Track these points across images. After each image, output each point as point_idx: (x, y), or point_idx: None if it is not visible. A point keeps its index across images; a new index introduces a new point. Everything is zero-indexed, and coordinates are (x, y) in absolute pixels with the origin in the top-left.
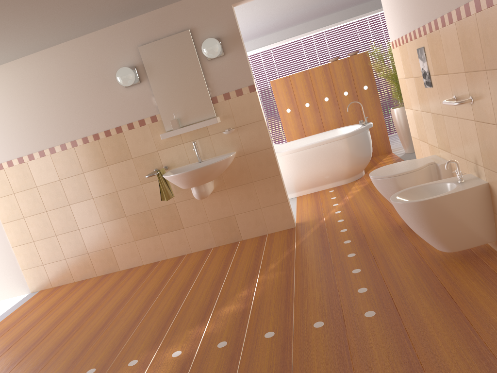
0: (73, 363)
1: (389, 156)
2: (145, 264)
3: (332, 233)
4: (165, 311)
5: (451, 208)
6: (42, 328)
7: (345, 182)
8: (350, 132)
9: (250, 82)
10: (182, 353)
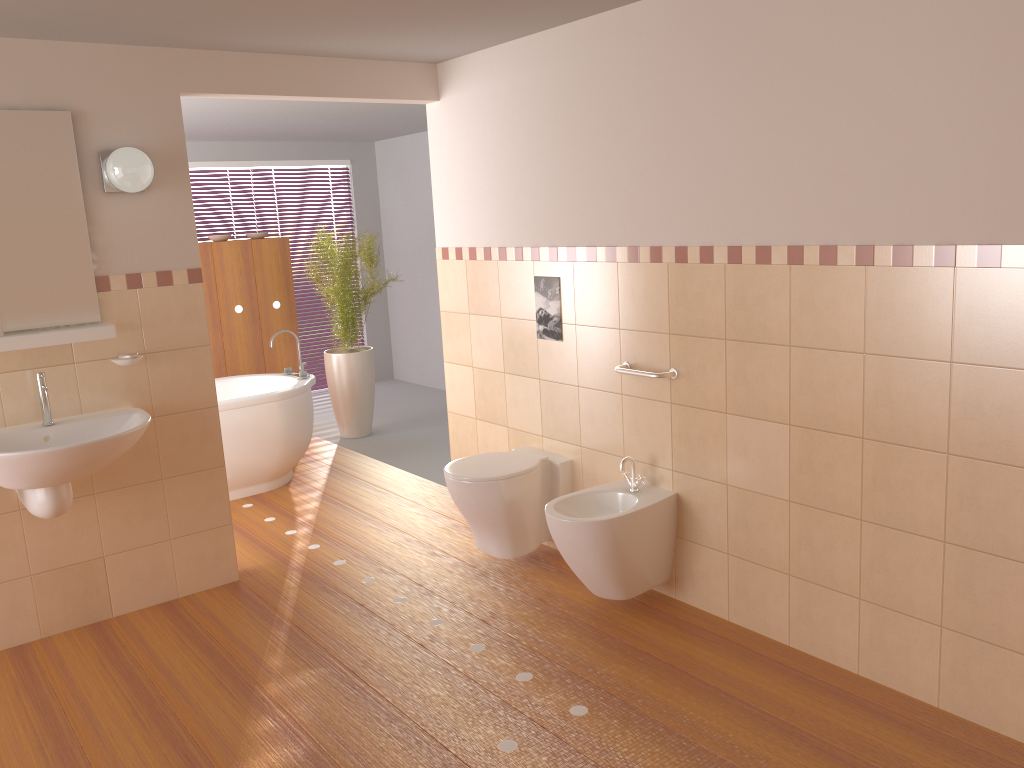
0: None
1: (311, 441)
2: None
3: (349, 587)
4: None
5: (642, 530)
6: None
7: (268, 488)
8: (291, 390)
9: (192, 261)
10: None
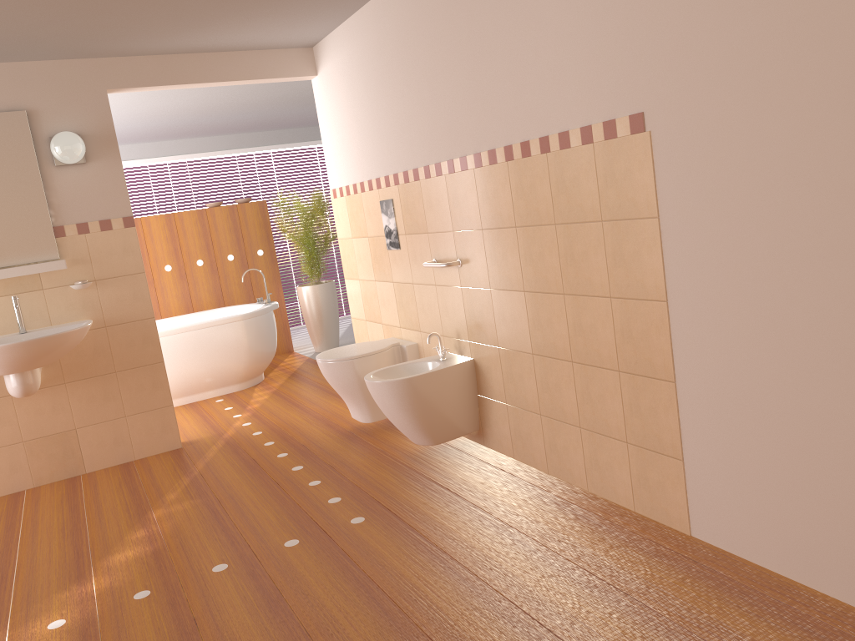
0: None
1: (292, 356)
2: None
3: (253, 448)
4: None
5: (438, 388)
6: None
7: (239, 388)
8: (251, 312)
9: (126, 211)
10: (69, 620)
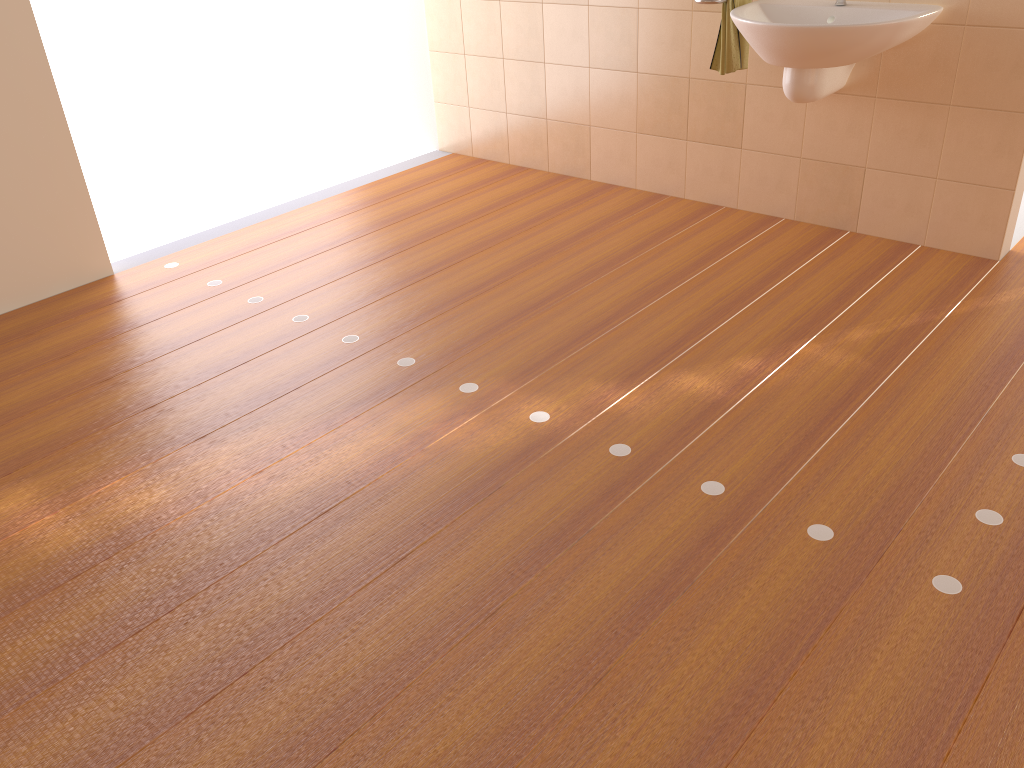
0: (397, 329)
1: None
2: (638, 190)
3: None
4: (590, 317)
5: None
6: (406, 232)
7: None
8: None
9: None
10: (548, 422)
